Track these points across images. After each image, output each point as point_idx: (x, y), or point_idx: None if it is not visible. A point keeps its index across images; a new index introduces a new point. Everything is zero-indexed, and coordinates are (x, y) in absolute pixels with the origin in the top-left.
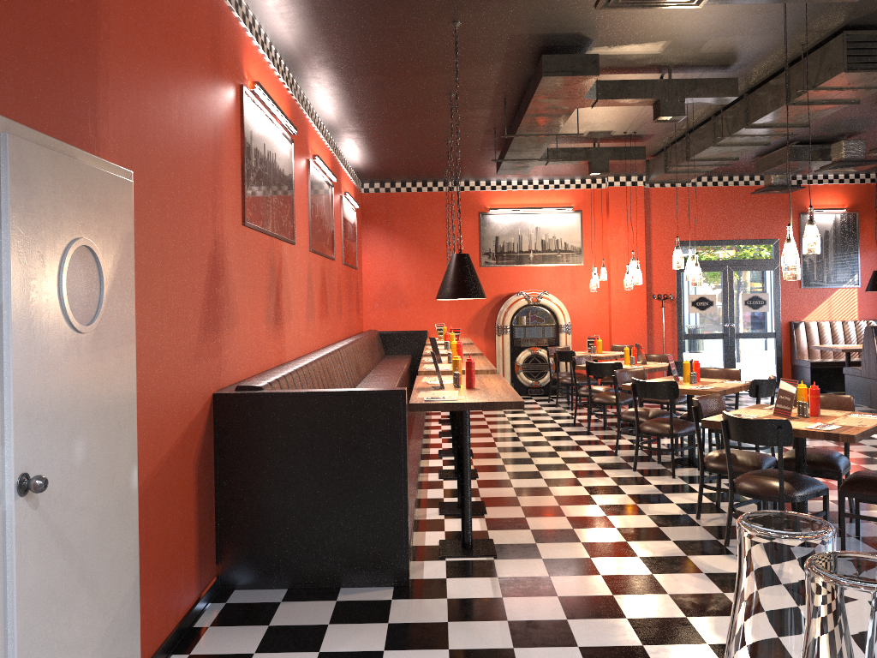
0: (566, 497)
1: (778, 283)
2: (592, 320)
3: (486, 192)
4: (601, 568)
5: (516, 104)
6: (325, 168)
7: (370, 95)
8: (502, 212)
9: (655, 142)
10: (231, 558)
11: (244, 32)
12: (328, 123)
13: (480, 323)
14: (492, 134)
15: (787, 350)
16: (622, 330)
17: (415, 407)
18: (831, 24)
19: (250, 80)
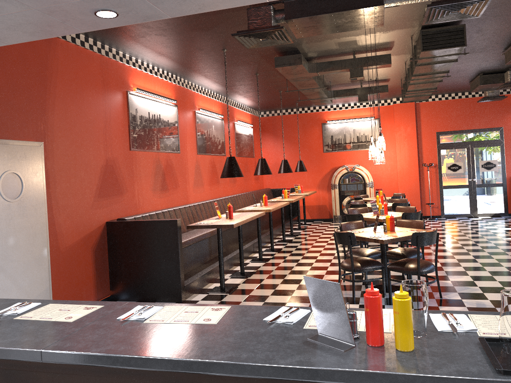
0: (296, 271)
1: (503, 153)
2: (387, 179)
3: (325, 112)
4: (268, 299)
5: None
6: (209, 113)
7: (219, 78)
8: (334, 122)
9: (396, 81)
10: (115, 288)
11: (130, 67)
12: (213, 90)
13: (324, 183)
14: None
15: (510, 194)
16: (404, 184)
17: (189, 227)
18: (413, 27)
19: (135, 87)
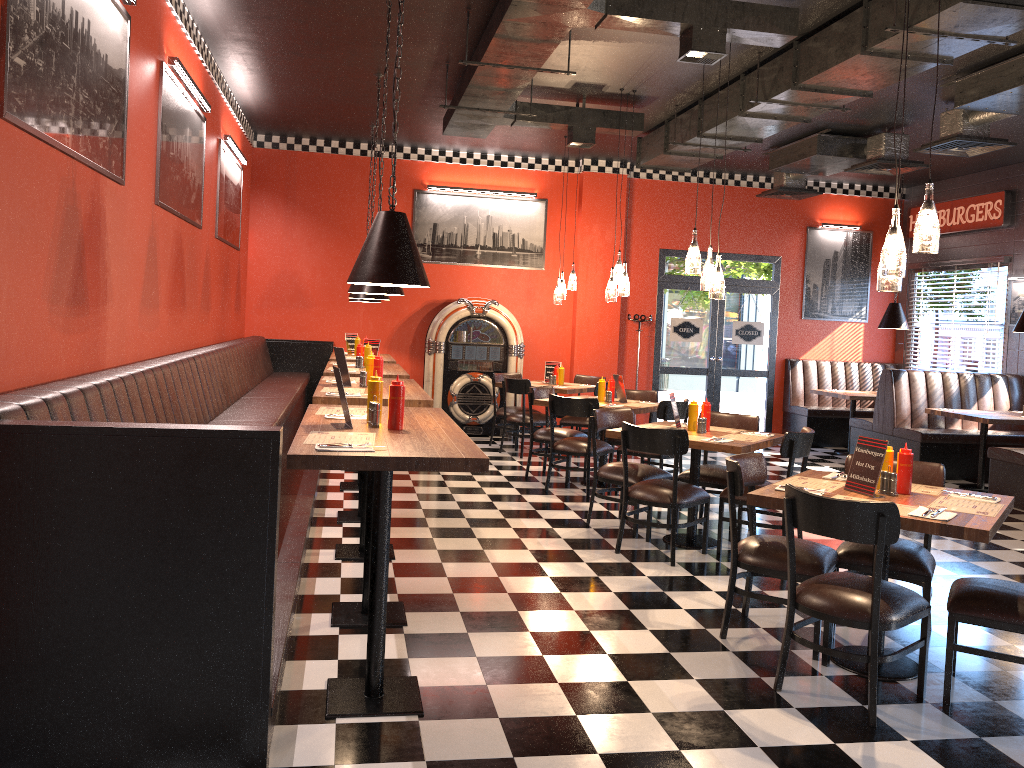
0: (527, 596)
1: (777, 311)
2: (550, 341)
3: (424, 163)
4: (597, 738)
5: (483, 21)
6: (190, 84)
7: None
8: (444, 192)
9: (656, 111)
10: None
11: None
12: (201, 20)
13: (405, 336)
14: (442, 70)
15: (780, 394)
16: (587, 357)
17: (298, 461)
18: None
19: None
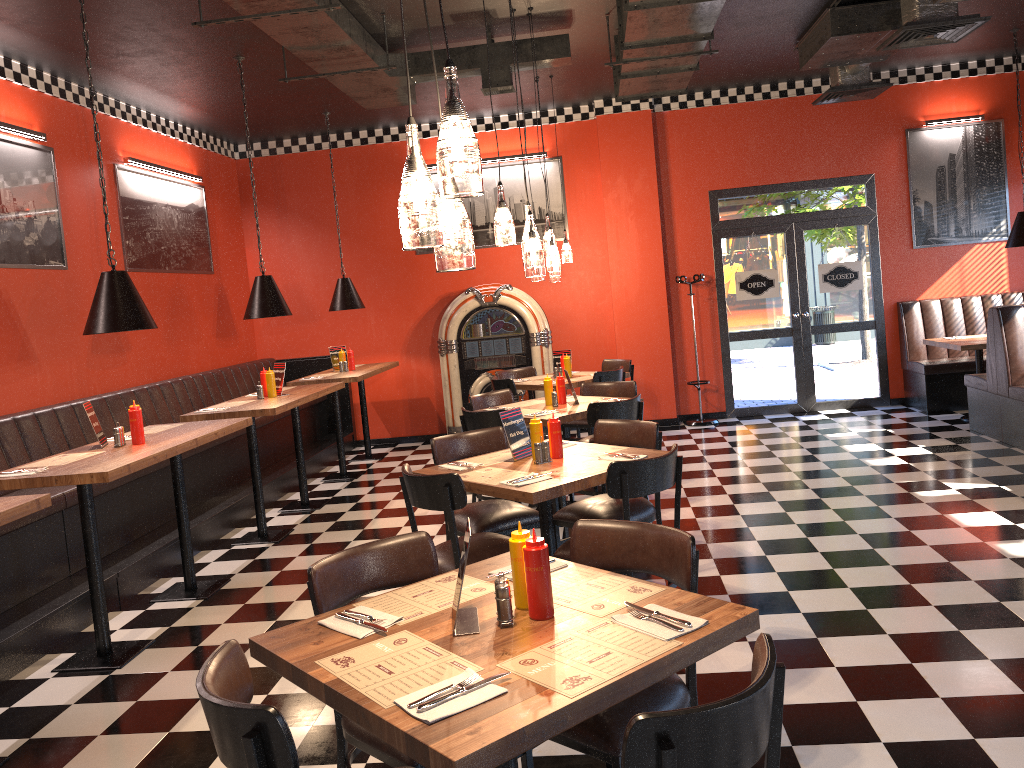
0: (185, 738)
1: (877, 243)
2: (588, 321)
3: None
4: None
5: None
6: None
7: None
8: None
9: (593, 27)
10: None
11: None
12: None
13: (422, 338)
14: None
15: (895, 347)
16: (631, 334)
17: None
18: None
19: None
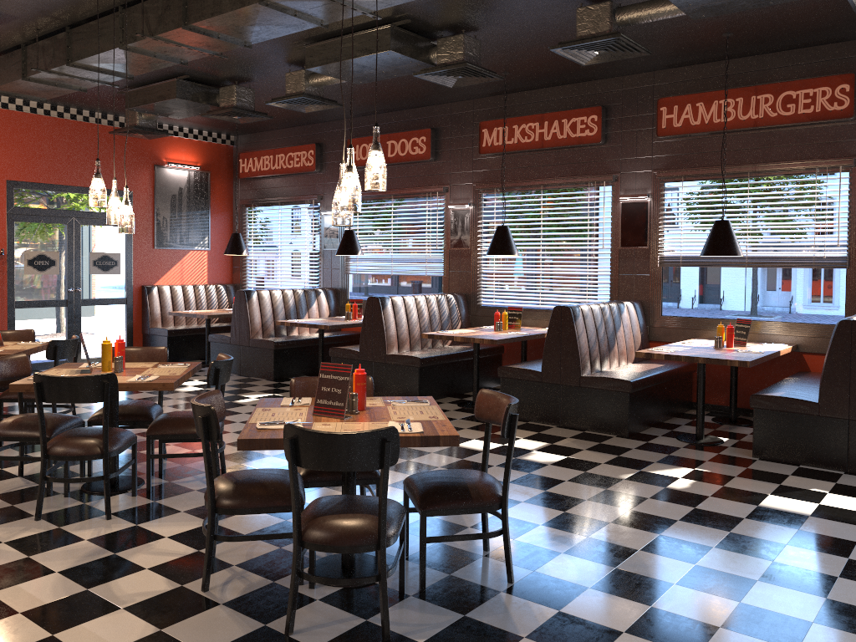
0: None
1: (132, 241)
2: None
3: None
4: None
5: None
6: None
7: None
8: None
9: (12, 32)
10: None
11: None
12: None
13: None
14: None
15: (139, 318)
16: None
17: None
18: None
19: None
